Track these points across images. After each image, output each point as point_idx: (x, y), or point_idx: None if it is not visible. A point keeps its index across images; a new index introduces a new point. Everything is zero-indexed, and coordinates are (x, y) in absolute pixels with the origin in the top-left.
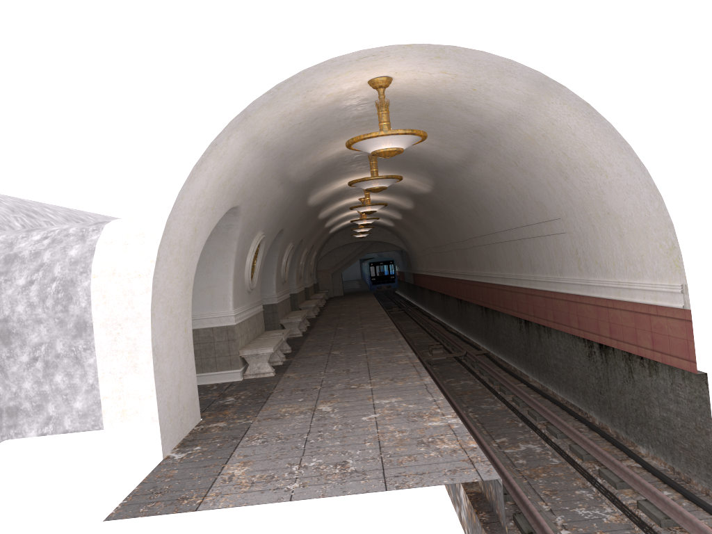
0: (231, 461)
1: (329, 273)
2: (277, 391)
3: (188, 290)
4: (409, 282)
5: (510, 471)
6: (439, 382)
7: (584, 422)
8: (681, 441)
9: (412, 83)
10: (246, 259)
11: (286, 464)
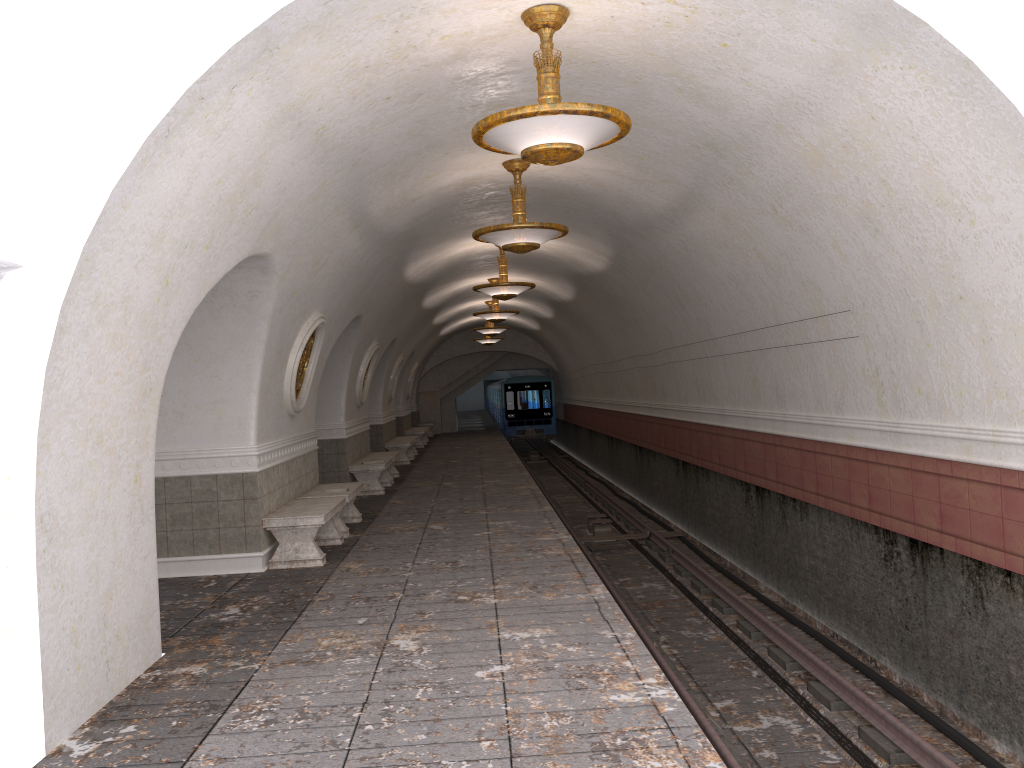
0: None
1: (436, 397)
2: (321, 599)
3: (149, 403)
4: (557, 417)
5: None
6: (610, 585)
7: (874, 678)
8: None
9: (606, 27)
10: (288, 358)
11: None
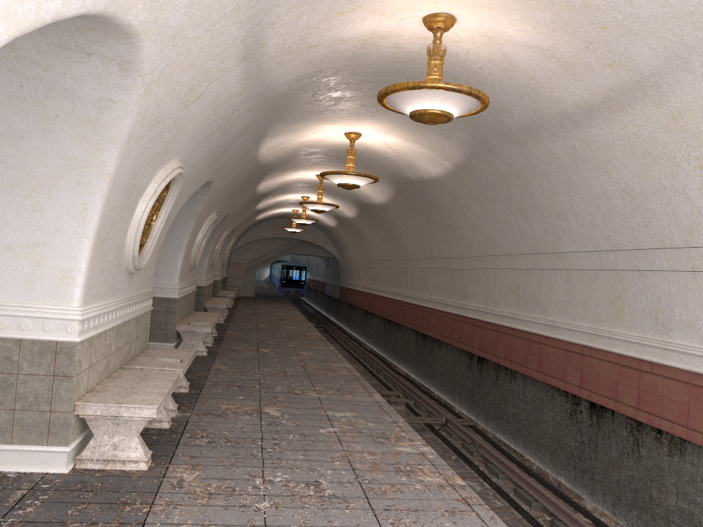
0: None
1: (242, 268)
2: None
3: None
4: (331, 296)
5: None
6: None
7: None
8: None
9: None
10: (136, 206)
11: None
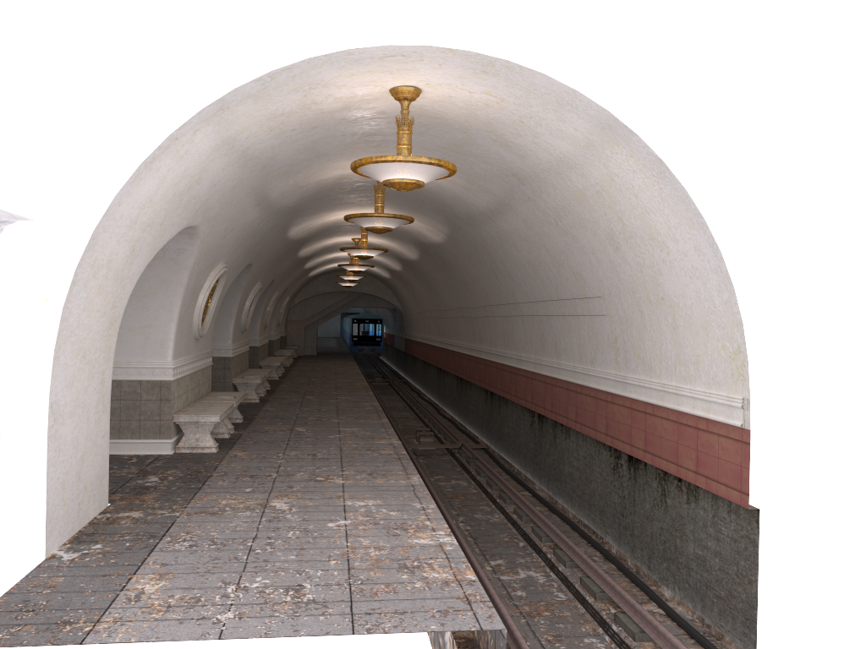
0: (142, 570)
1: (301, 325)
2: (217, 475)
3: (113, 330)
4: (399, 349)
5: (506, 606)
6: (427, 479)
7: (599, 549)
8: (716, 587)
9: (446, 101)
10: (198, 297)
11: (220, 582)
